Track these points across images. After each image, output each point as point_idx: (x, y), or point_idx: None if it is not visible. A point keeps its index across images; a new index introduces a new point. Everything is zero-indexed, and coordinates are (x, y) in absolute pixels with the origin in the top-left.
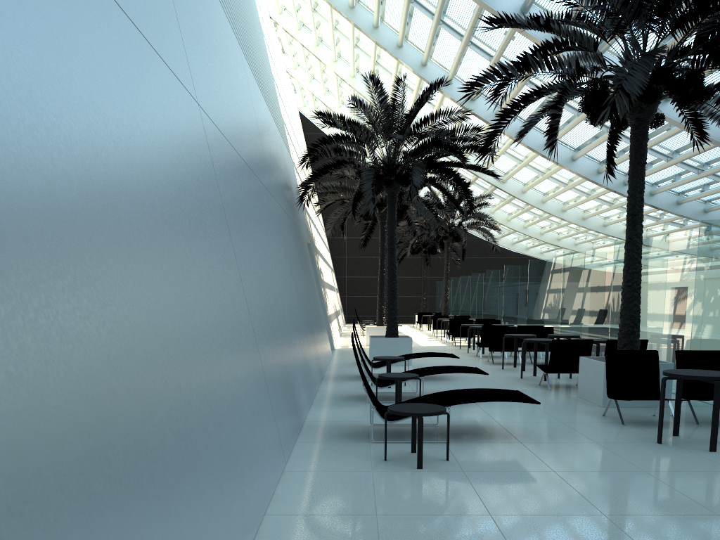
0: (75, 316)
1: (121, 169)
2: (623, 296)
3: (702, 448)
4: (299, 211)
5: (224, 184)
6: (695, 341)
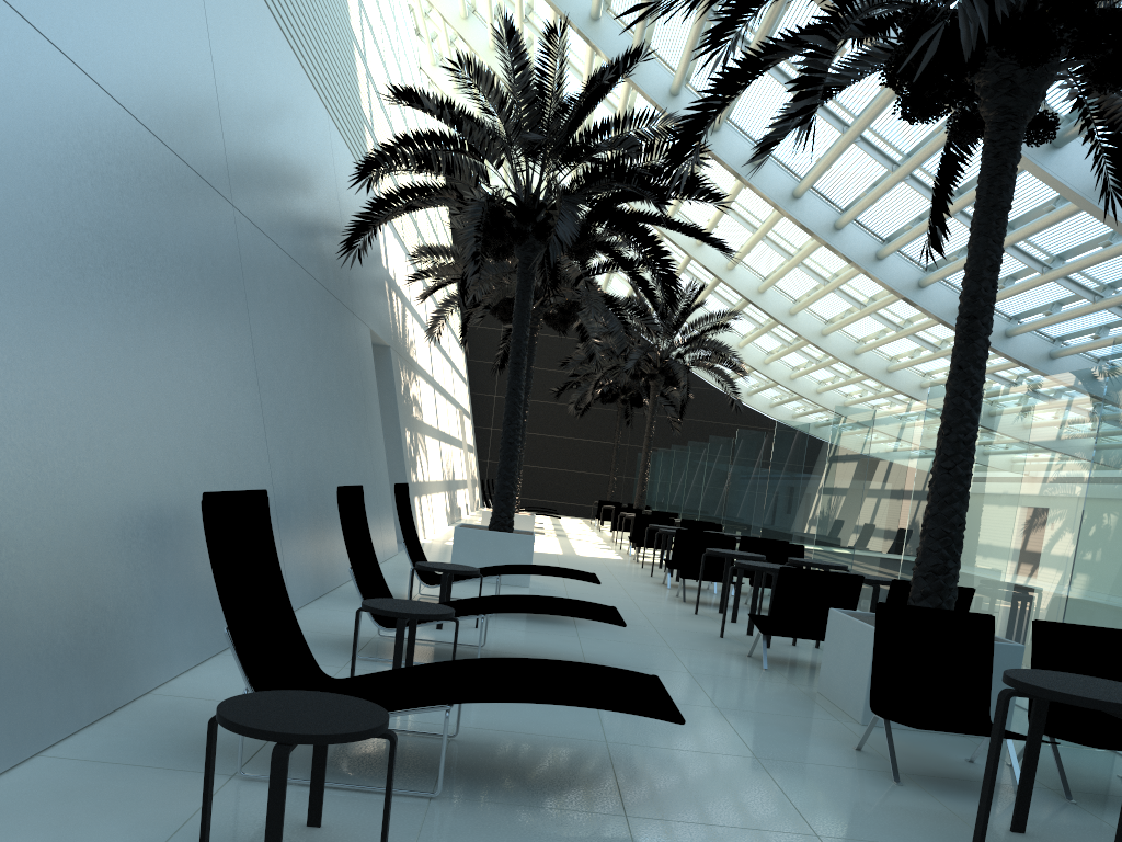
0: None
1: None
2: (932, 490)
3: None
4: (360, 279)
5: None
6: (1077, 603)
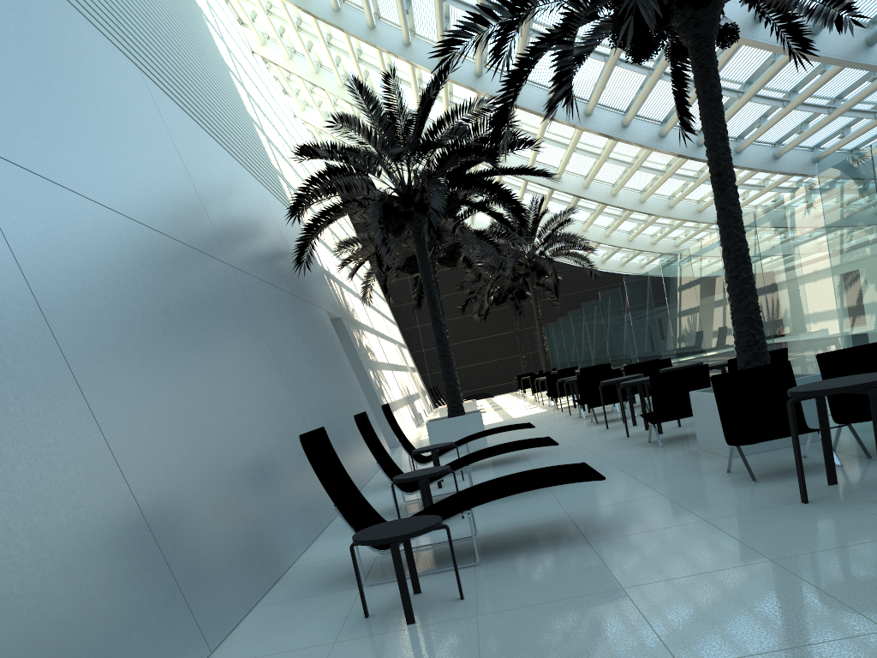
0: None
1: None
2: (730, 293)
3: (872, 499)
4: (310, 280)
5: (41, 250)
6: (848, 335)
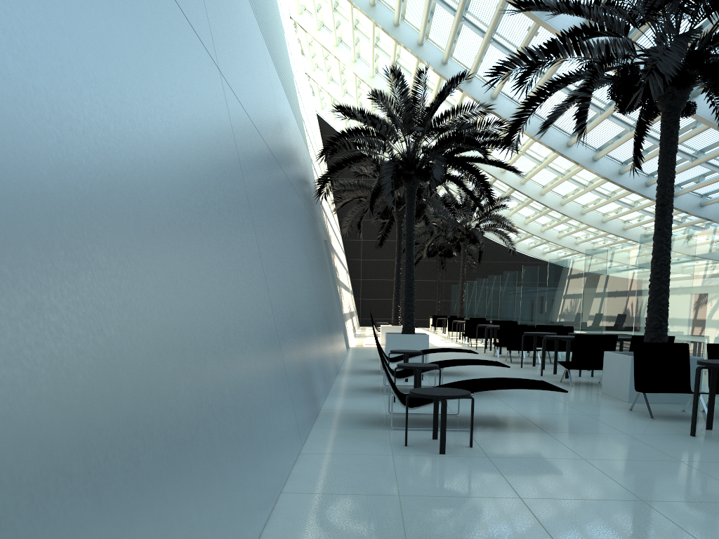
0: (82, 236)
1: (137, 103)
2: (651, 289)
3: None
4: (316, 207)
5: (244, 156)
6: None
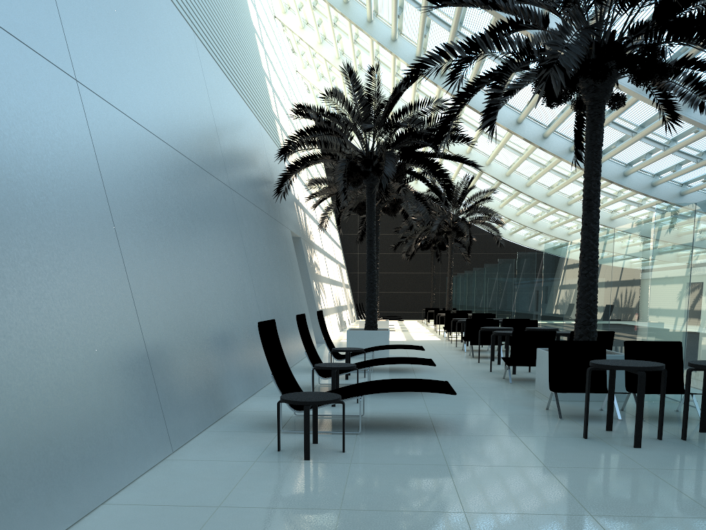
0: None
1: None
2: (579, 285)
3: (627, 444)
4: (283, 205)
5: (114, 164)
6: (652, 332)
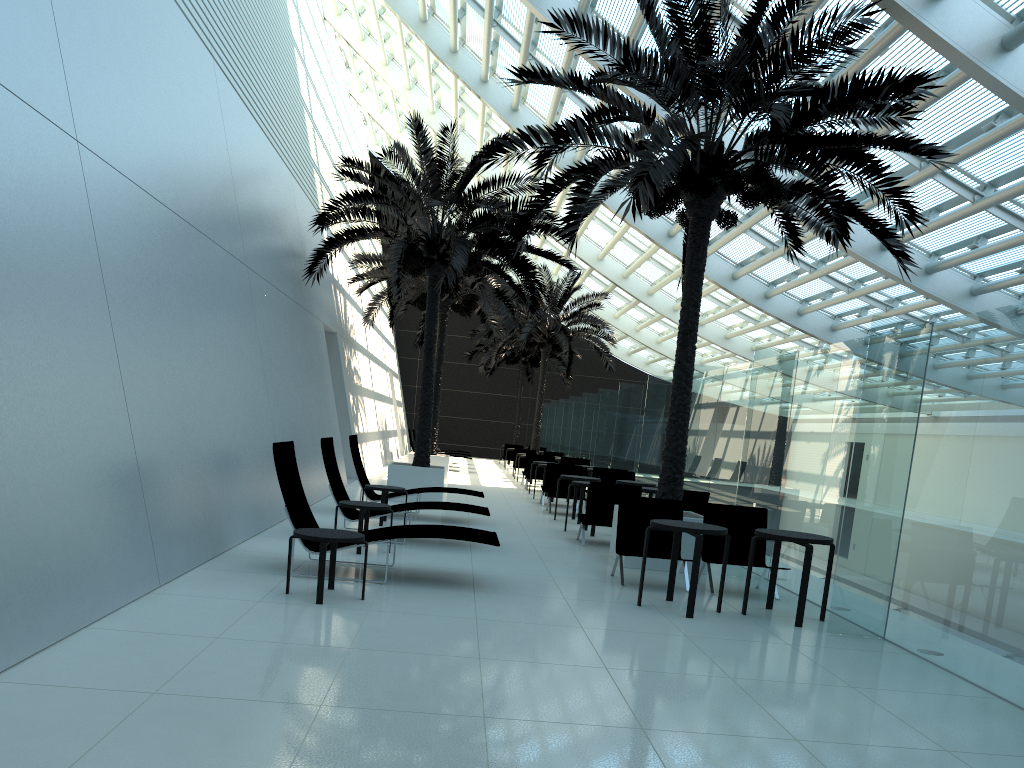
0: None
1: None
2: (666, 433)
3: (681, 614)
4: (316, 288)
5: (113, 241)
6: (742, 495)
